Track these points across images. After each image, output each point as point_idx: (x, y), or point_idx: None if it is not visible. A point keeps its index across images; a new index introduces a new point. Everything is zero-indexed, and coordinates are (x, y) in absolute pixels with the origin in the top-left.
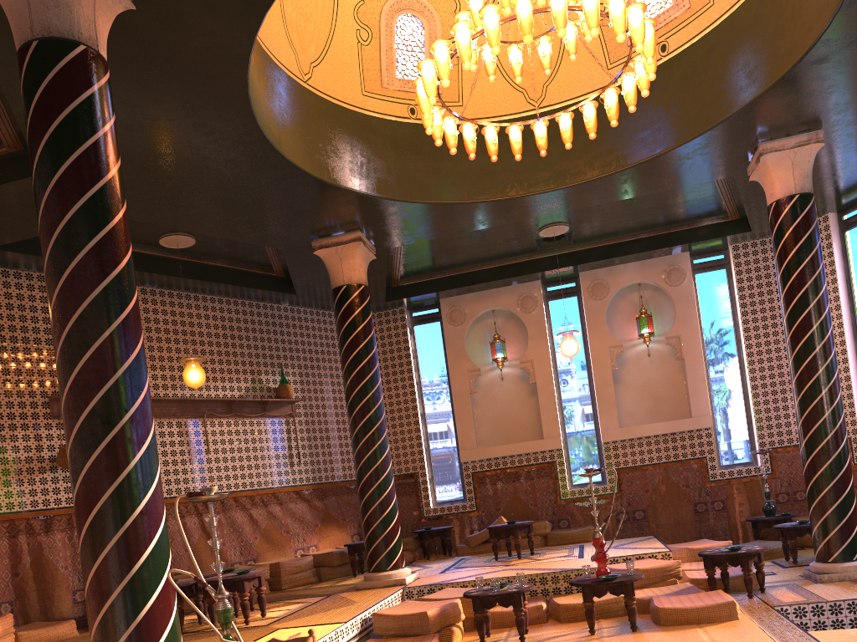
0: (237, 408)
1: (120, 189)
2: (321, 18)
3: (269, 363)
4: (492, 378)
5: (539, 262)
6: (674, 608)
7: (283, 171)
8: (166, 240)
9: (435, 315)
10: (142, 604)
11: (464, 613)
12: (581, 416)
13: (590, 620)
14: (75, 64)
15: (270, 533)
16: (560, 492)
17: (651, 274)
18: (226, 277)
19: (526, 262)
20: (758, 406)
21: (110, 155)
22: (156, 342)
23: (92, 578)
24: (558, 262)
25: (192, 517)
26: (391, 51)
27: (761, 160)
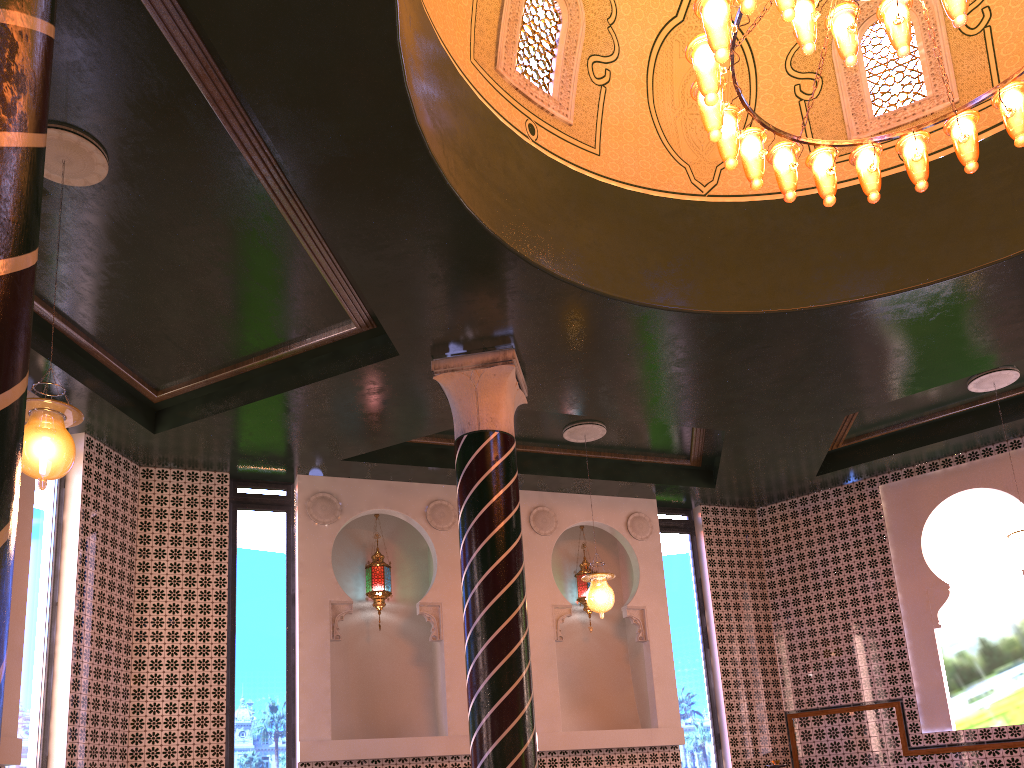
0: None
1: None
2: None
3: None
4: None
5: None
6: None
7: None
8: None
9: None
10: None
11: None
12: None
13: None
14: None
15: None
16: None
17: None
18: None
19: None
20: (74, 740)
21: None
22: None
23: None
24: None
25: None
26: None
27: (500, 368)
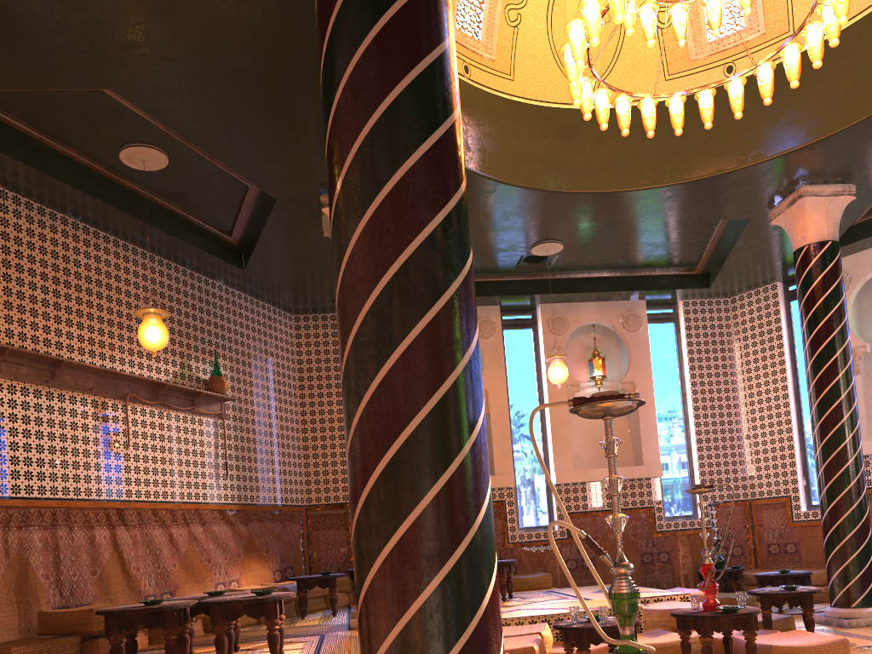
0: (163, 396)
1: None
2: None
3: (200, 348)
4: None
5: (506, 284)
6: (788, 645)
7: None
8: (132, 152)
9: None
10: (487, 582)
11: None
12: (531, 455)
13: None
14: None
15: (190, 560)
16: (508, 535)
17: (610, 317)
18: (173, 228)
19: (492, 283)
20: (702, 460)
21: None
22: (74, 290)
23: (409, 531)
24: (526, 288)
25: (102, 529)
26: None
27: (798, 202)
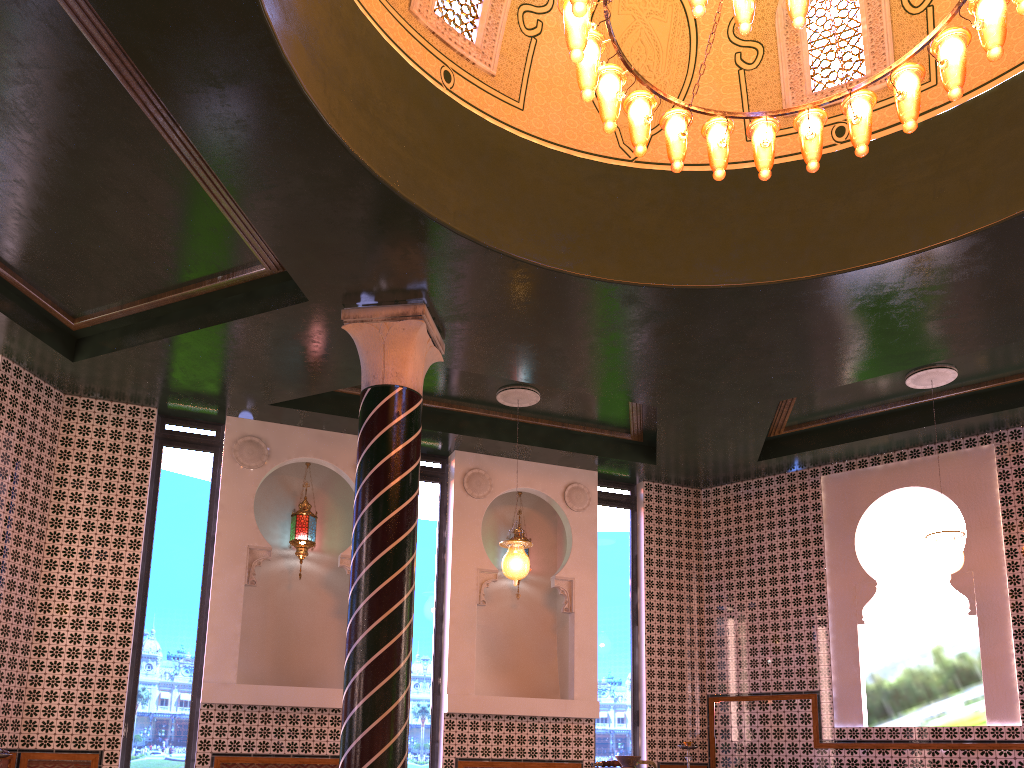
0: None
1: None
2: None
3: None
4: None
5: None
6: None
7: None
8: None
9: None
10: None
11: None
12: None
13: None
14: None
15: None
16: None
17: None
18: None
19: None
20: None
21: None
22: None
23: None
24: None
25: None
26: None
27: (409, 322)
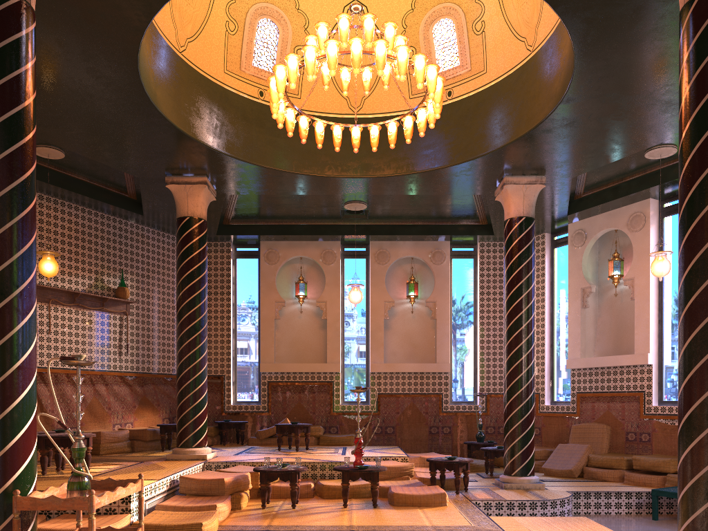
0: (79, 300)
1: (33, 114)
2: (200, 6)
3: (112, 267)
4: (293, 310)
5: (341, 227)
6: (404, 493)
7: (153, 119)
8: (39, 150)
9: (255, 253)
10: (11, 437)
11: (252, 484)
12: (357, 350)
13: (345, 497)
14: (11, 11)
15: (94, 408)
16: (334, 406)
17: (421, 252)
18: (85, 190)
19: (331, 226)
20: (482, 362)
21: (29, 87)
22: None
23: None
24: (355, 230)
25: None
26: (251, 44)
27: (504, 187)
